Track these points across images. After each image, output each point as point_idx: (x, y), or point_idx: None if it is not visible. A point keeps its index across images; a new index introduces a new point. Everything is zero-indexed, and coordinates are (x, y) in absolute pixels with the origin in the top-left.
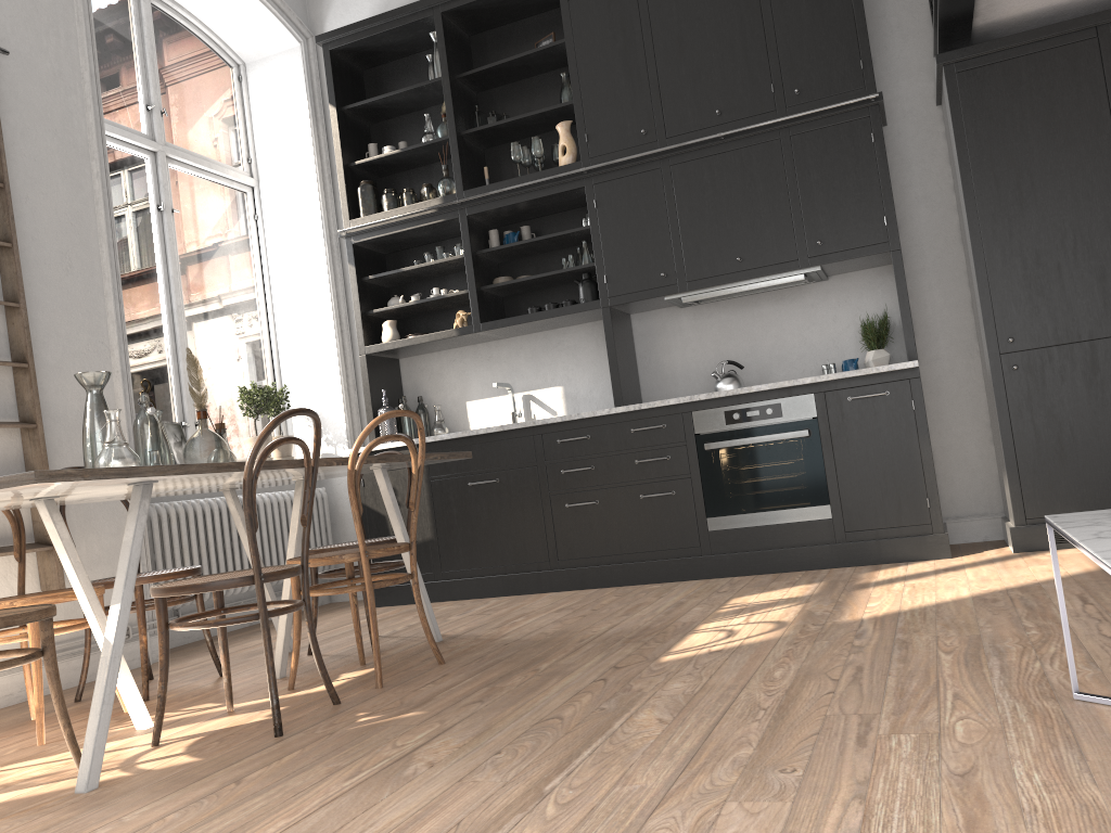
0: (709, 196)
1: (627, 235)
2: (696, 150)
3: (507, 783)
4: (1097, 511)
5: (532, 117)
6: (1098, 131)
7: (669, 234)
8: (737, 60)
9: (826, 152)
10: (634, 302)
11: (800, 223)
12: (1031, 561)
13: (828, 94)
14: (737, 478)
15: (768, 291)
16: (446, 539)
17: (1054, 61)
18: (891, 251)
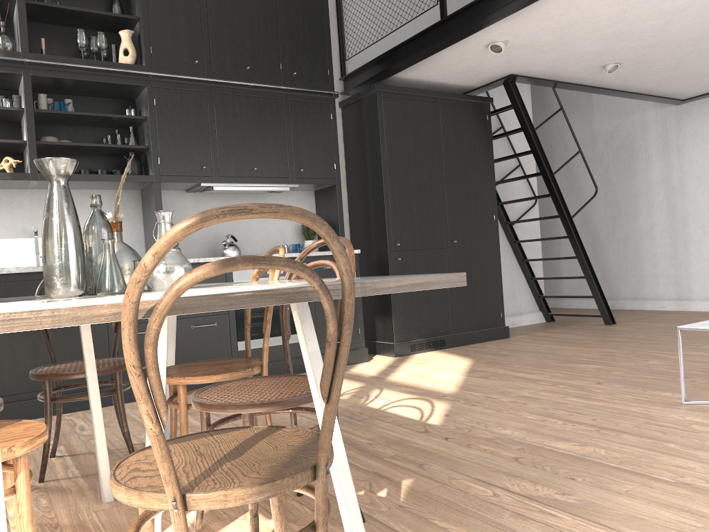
0: (238, 122)
1: (178, 133)
2: (231, 88)
3: (646, 485)
4: (692, 324)
5: (96, 15)
6: (433, 148)
7: (210, 140)
8: (261, 39)
9: (307, 116)
10: (179, 182)
11: (291, 155)
12: (421, 360)
13: (310, 82)
14: (259, 315)
15: (246, 192)
16: (3, 366)
17: (419, 107)
18: (336, 184)
